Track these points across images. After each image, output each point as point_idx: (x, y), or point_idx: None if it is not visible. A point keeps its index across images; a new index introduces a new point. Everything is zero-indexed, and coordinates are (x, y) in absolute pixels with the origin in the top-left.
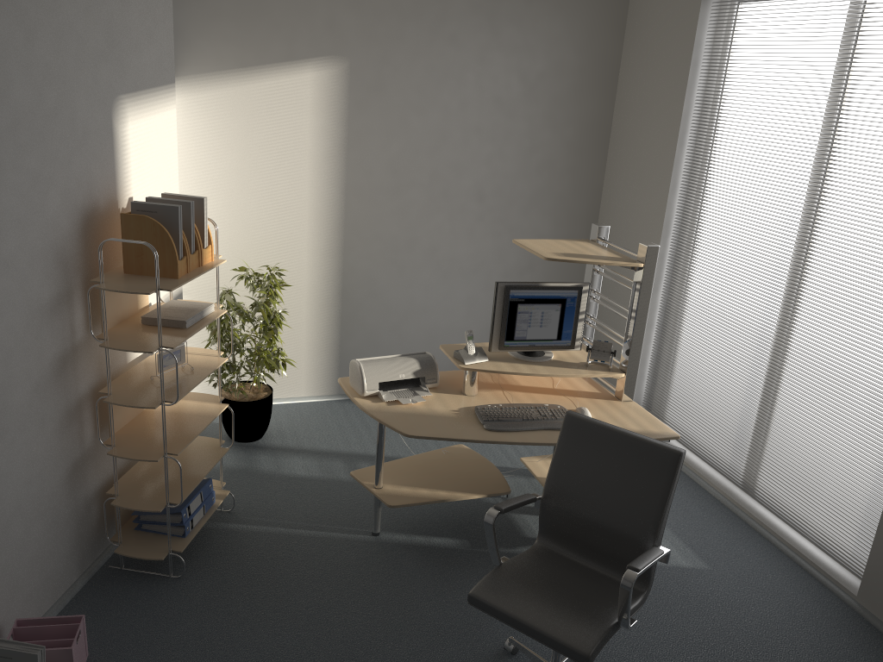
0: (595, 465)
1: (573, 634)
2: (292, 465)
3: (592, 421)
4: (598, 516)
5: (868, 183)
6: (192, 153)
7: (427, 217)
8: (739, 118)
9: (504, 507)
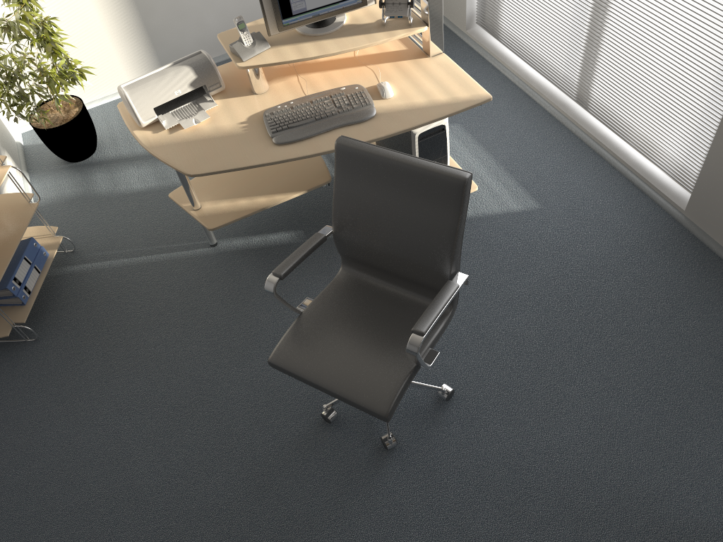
0: (377, 198)
1: (371, 394)
2: (128, 178)
3: (366, 149)
4: (390, 250)
5: None
6: None
7: None
8: None
9: (283, 272)
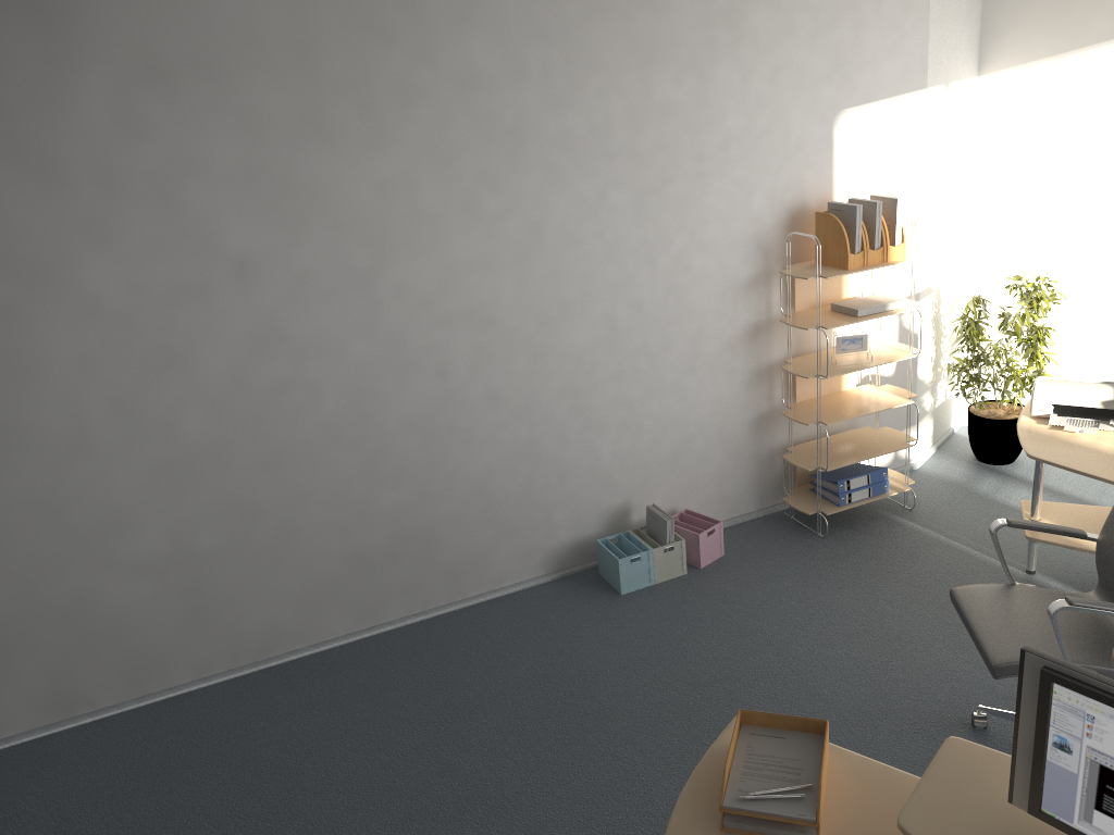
0: None
1: (1000, 648)
2: (1013, 494)
3: None
4: None
5: None
6: (990, 154)
7: None
8: None
9: (1014, 521)
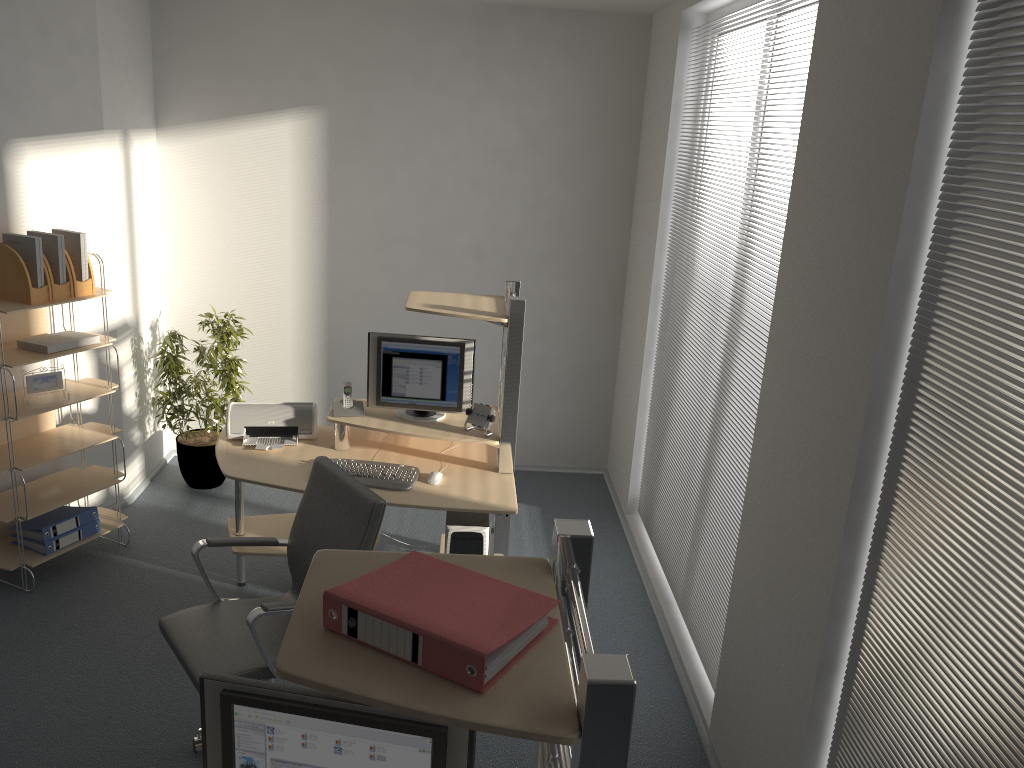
0: (323, 512)
1: (209, 668)
2: (223, 514)
3: (330, 466)
4: None
5: (749, 235)
6: (175, 201)
7: (419, 274)
8: (697, 166)
9: (213, 540)
